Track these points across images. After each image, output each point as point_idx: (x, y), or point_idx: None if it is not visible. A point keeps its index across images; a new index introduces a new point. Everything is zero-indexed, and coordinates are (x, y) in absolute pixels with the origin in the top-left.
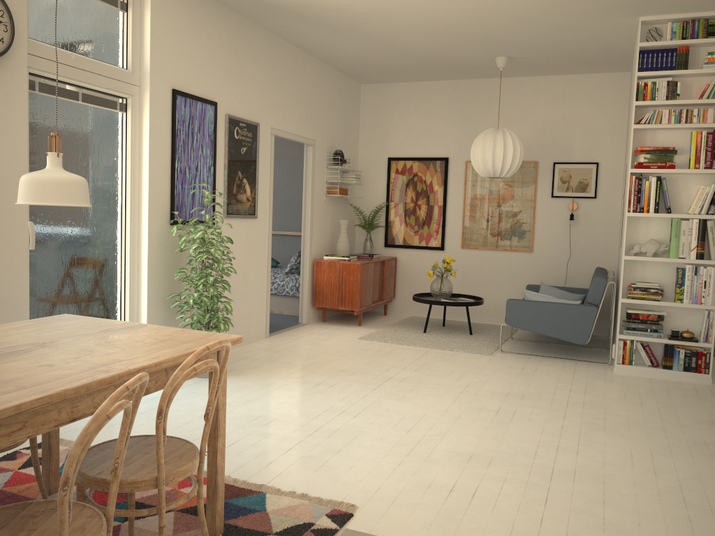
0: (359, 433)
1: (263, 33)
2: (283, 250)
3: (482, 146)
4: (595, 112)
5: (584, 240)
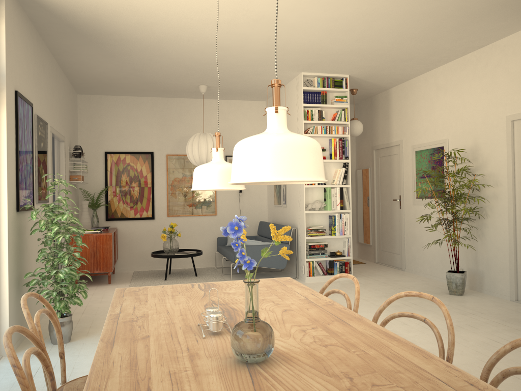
0: None
1: (46, 48)
2: None
3: (199, 144)
4: (248, 124)
5: (247, 205)
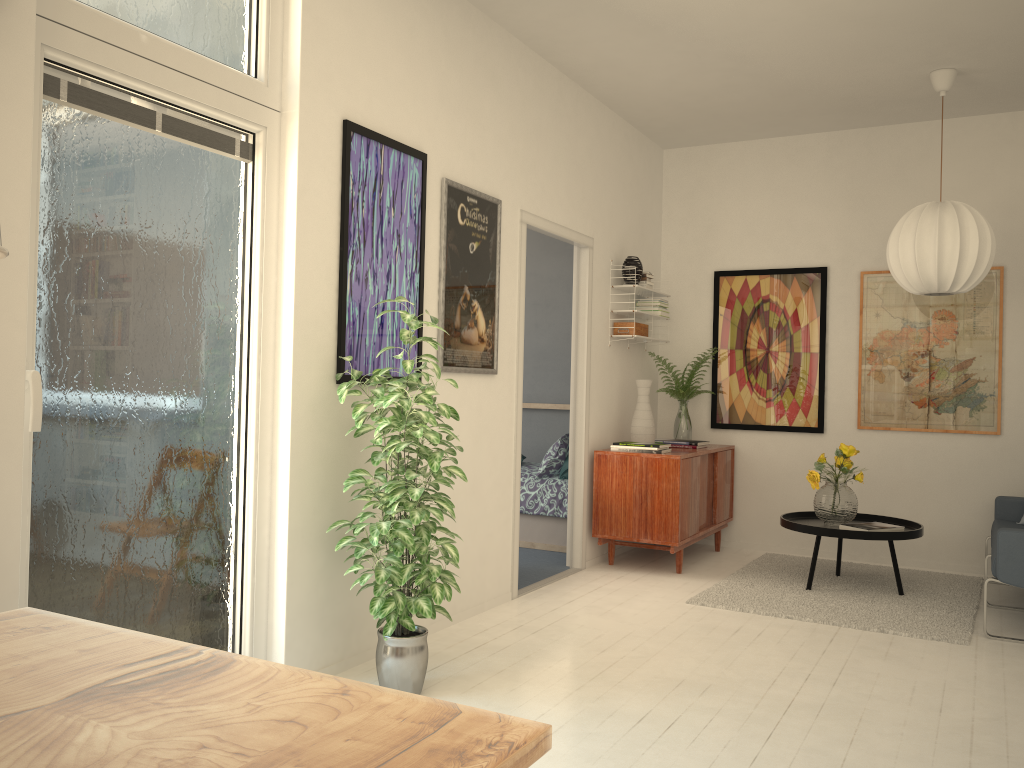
0: None
1: (507, 39)
2: (530, 435)
3: (916, 234)
4: None
5: None
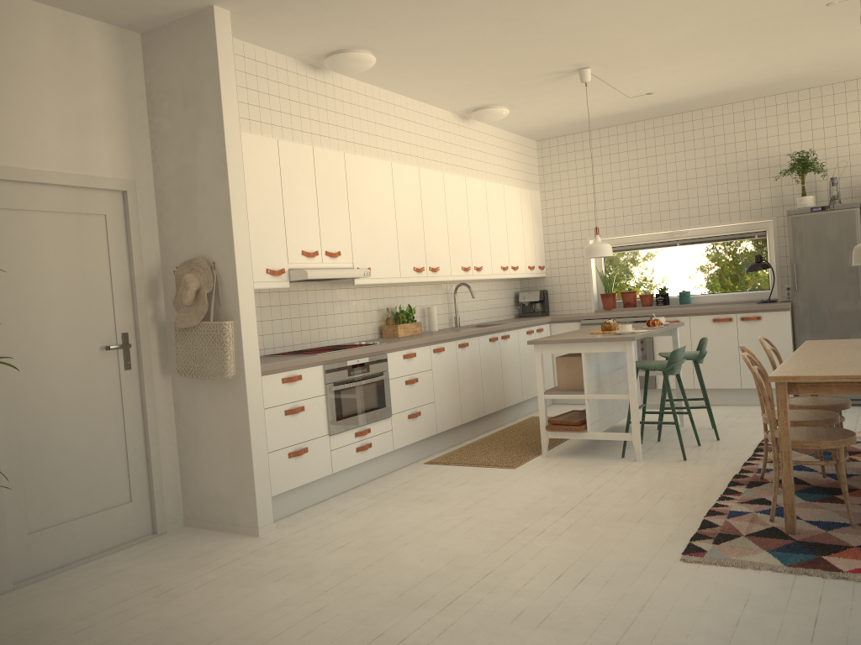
0: None
1: None
2: None
3: None
4: None
5: None
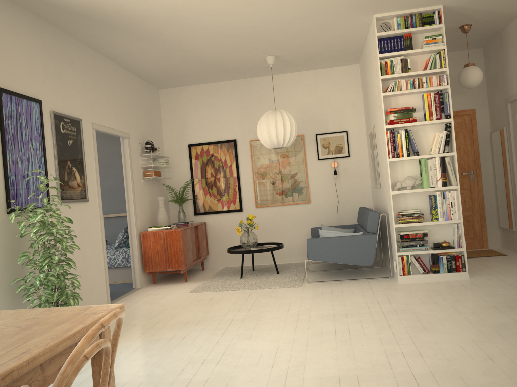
0: (229, 379)
1: (76, 43)
2: (108, 230)
3: (267, 124)
4: (340, 94)
5: (346, 188)
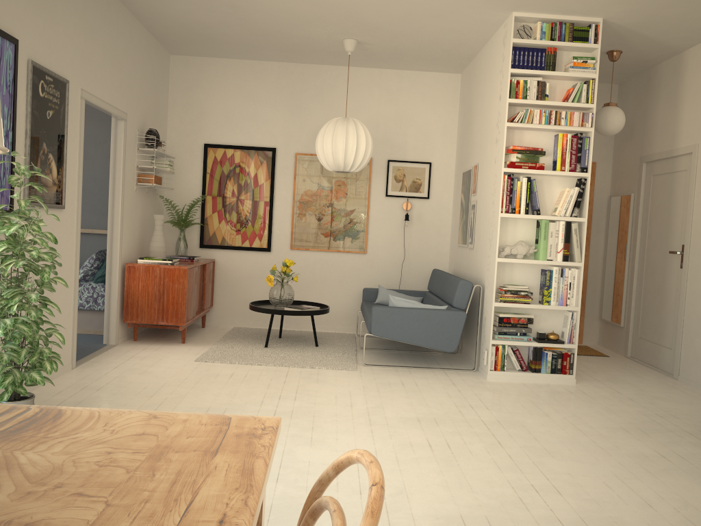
0: None
1: None
2: None
3: (334, 135)
4: (428, 111)
5: (417, 241)
